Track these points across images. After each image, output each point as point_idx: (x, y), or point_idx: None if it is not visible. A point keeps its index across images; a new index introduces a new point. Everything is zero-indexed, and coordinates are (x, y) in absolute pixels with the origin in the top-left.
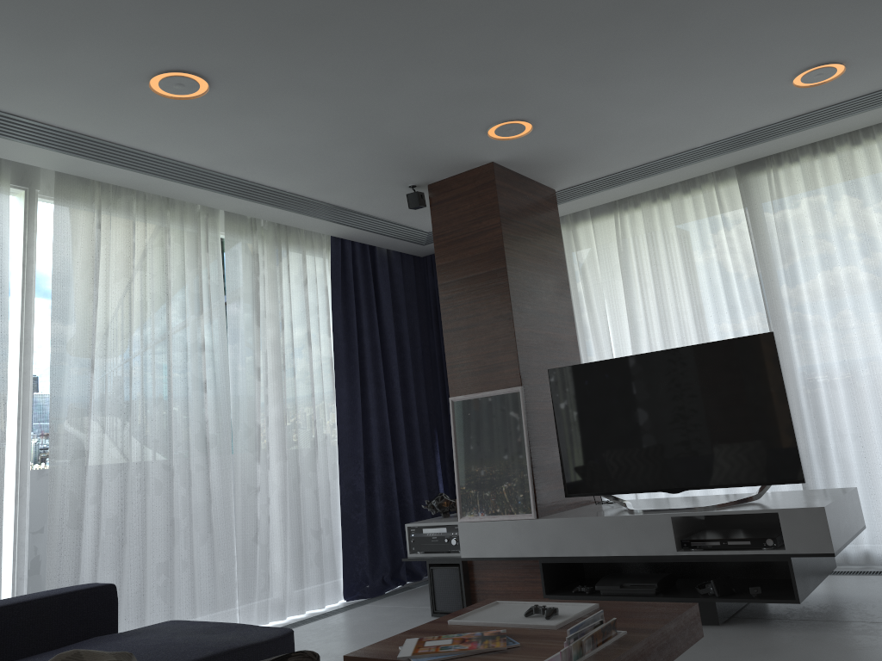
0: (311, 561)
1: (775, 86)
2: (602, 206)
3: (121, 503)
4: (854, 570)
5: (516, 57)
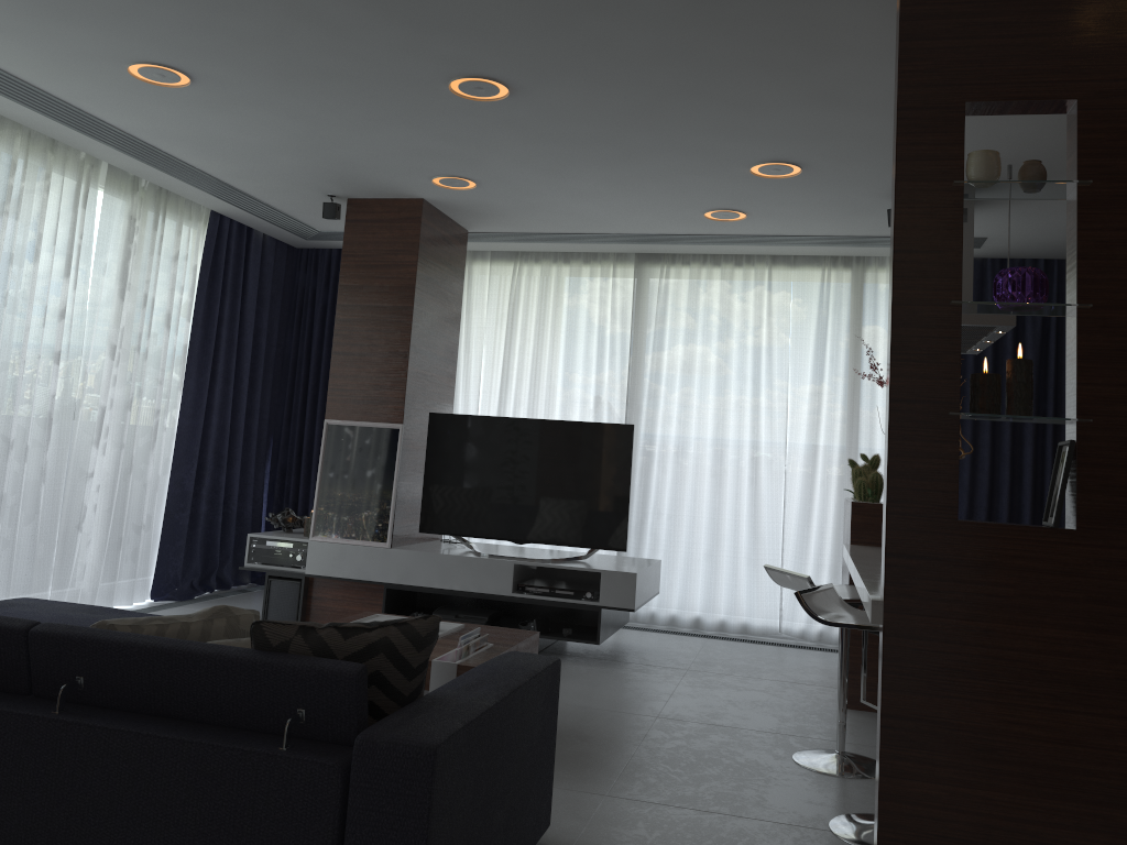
0: (127, 556)
1: (690, 213)
2: (504, 252)
3: None
4: (640, 626)
5: (491, 142)
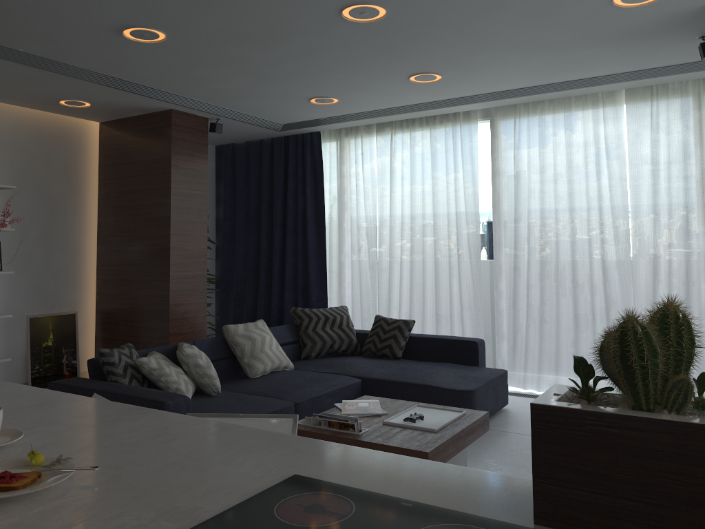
0: None
1: None
2: None
3: (540, 299)
4: None
5: None
